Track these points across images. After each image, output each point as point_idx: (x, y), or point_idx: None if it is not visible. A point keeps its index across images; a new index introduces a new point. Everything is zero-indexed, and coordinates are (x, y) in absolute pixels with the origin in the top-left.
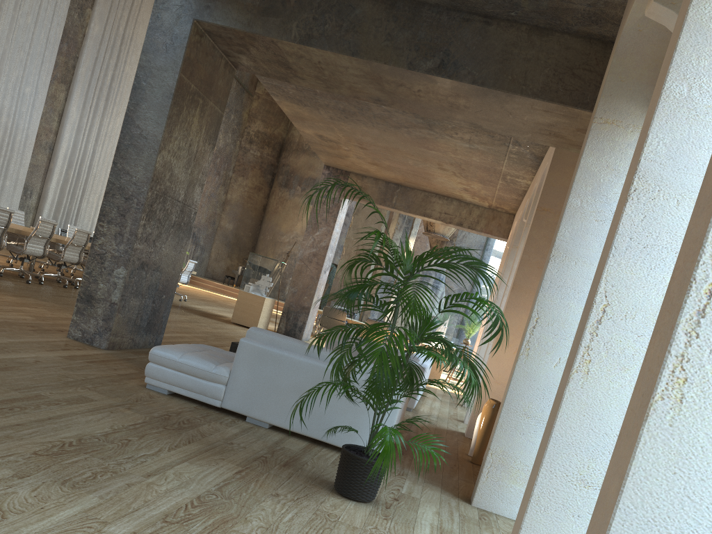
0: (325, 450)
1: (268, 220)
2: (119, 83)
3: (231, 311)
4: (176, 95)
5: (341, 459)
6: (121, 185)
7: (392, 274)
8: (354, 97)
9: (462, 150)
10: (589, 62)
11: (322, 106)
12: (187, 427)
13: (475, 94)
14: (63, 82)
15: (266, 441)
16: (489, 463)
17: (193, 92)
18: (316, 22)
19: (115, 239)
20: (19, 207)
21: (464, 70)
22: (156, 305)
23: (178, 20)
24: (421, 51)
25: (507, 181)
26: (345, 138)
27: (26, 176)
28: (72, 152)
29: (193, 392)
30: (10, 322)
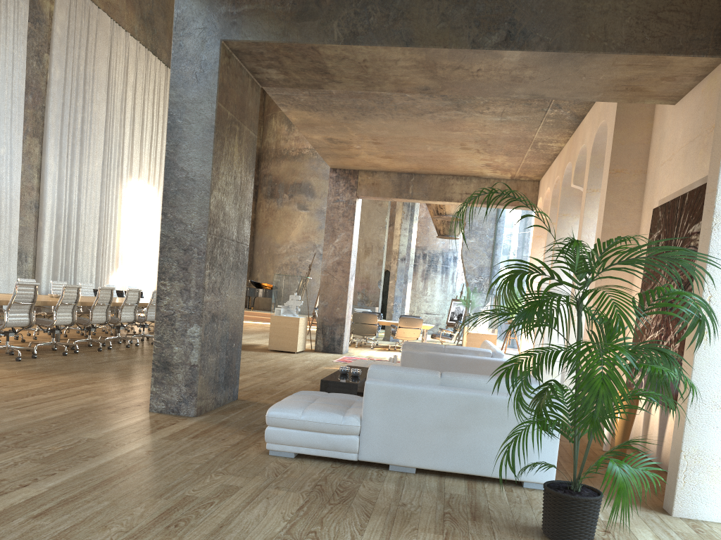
0: (487, 485)
1: (261, 234)
2: (90, 125)
3: (257, 337)
4: (217, 127)
5: (550, 502)
6: (176, 236)
7: (566, 283)
8: (397, 91)
9: (491, 125)
10: (674, 1)
11: (336, 107)
12: (348, 496)
13: (547, 62)
14: (35, 135)
15: (430, 491)
16: (684, 466)
17: (230, 119)
18: (358, 17)
19: (182, 296)
20: (17, 274)
21: (535, 38)
22: (228, 356)
23: (204, 44)
24: (483, 26)
25: (537, 147)
26: (359, 136)
27: (18, 240)
28: (58, 206)
29: (324, 450)
30: (87, 409)
